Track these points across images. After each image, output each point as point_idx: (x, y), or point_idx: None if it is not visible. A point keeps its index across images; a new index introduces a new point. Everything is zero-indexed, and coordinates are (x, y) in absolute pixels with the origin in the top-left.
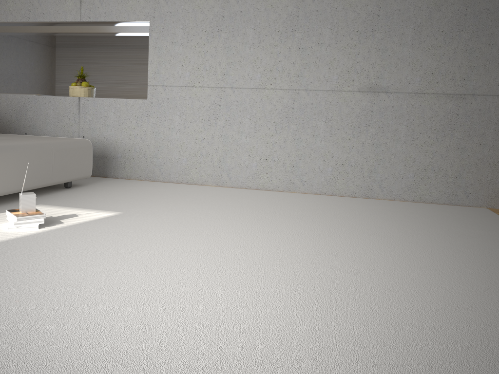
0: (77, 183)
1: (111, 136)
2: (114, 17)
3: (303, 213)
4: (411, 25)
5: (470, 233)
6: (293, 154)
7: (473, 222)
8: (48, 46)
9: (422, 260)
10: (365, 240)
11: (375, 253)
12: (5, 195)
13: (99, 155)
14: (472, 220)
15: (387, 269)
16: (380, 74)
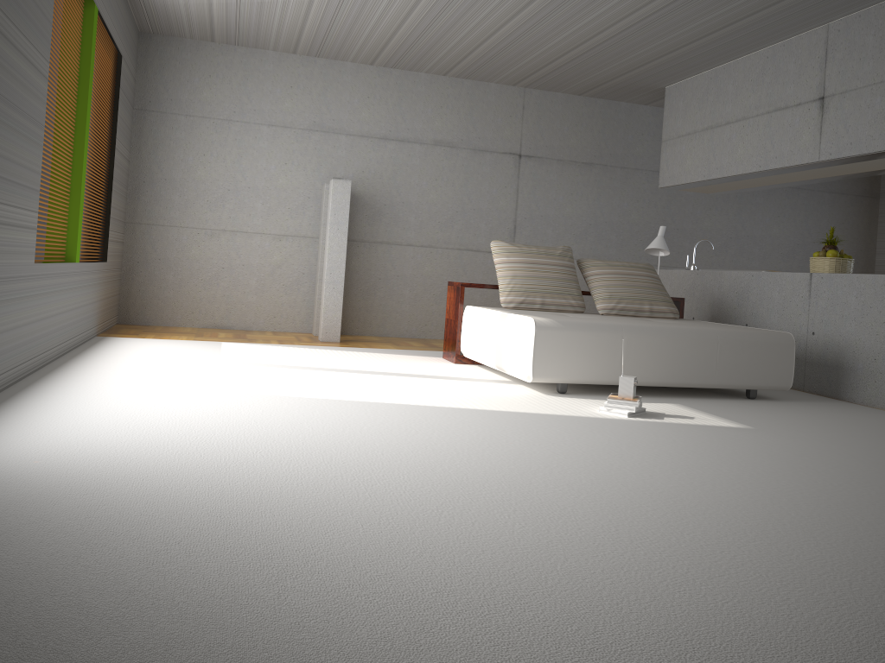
0: (777, 397)
1: (849, 333)
2: (863, 148)
3: None
4: None
5: None
6: None
7: None
8: (864, 197)
9: None
10: None
11: None
12: (643, 385)
13: (831, 362)
14: None
15: None
16: None
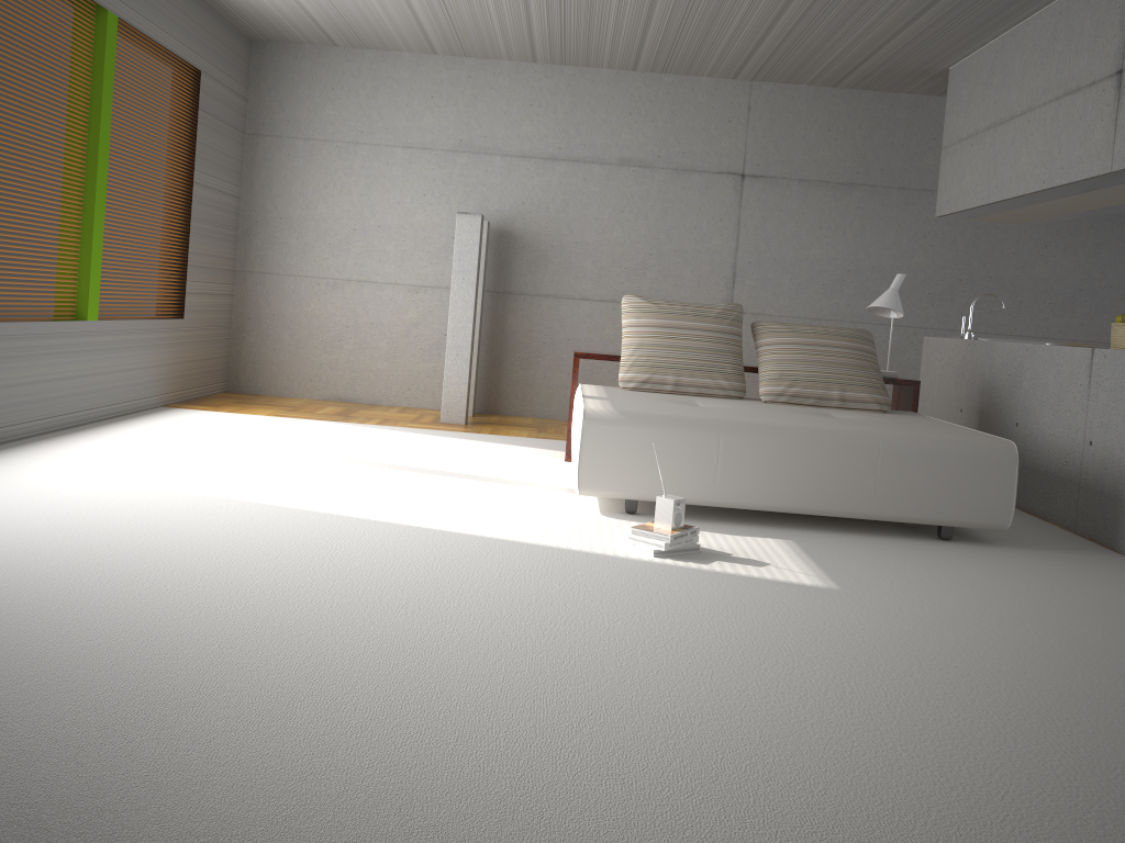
0: (1000, 540)
1: None
2: None
3: None
4: None
5: None
6: None
7: None
8: None
9: None
10: None
11: None
12: (755, 509)
13: (1109, 491)
14: None
15: None
16: None
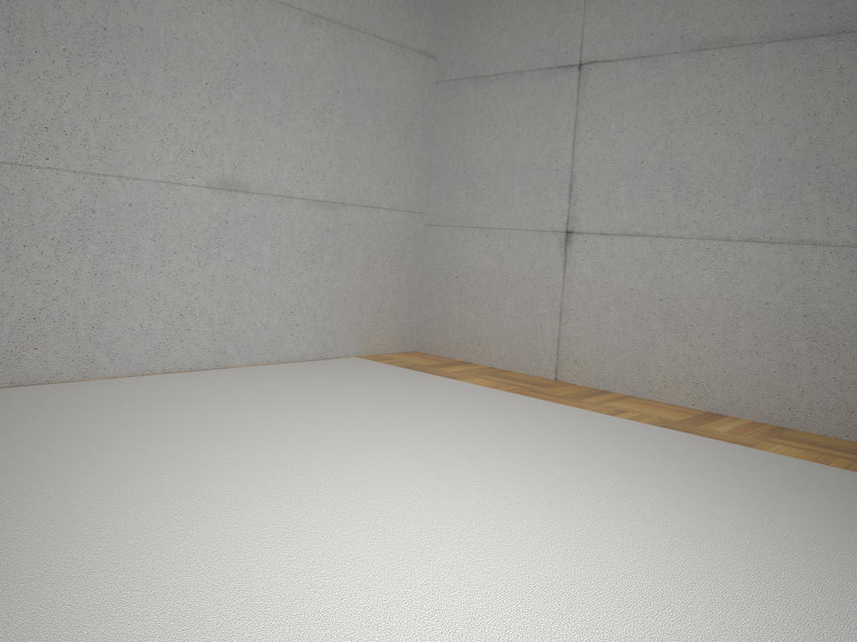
0: None
1: None
2: None
3: (236, 414)
4: (279, 90)
5: (436, 394)
6: (93, 303)
7: (402, 380)
8: None
9: (507, 439)
10: (411, 433)
11: (465, 446)
12: None
13: None
14: (395, 377)
15: (520, 459)
16: (239, 162)
